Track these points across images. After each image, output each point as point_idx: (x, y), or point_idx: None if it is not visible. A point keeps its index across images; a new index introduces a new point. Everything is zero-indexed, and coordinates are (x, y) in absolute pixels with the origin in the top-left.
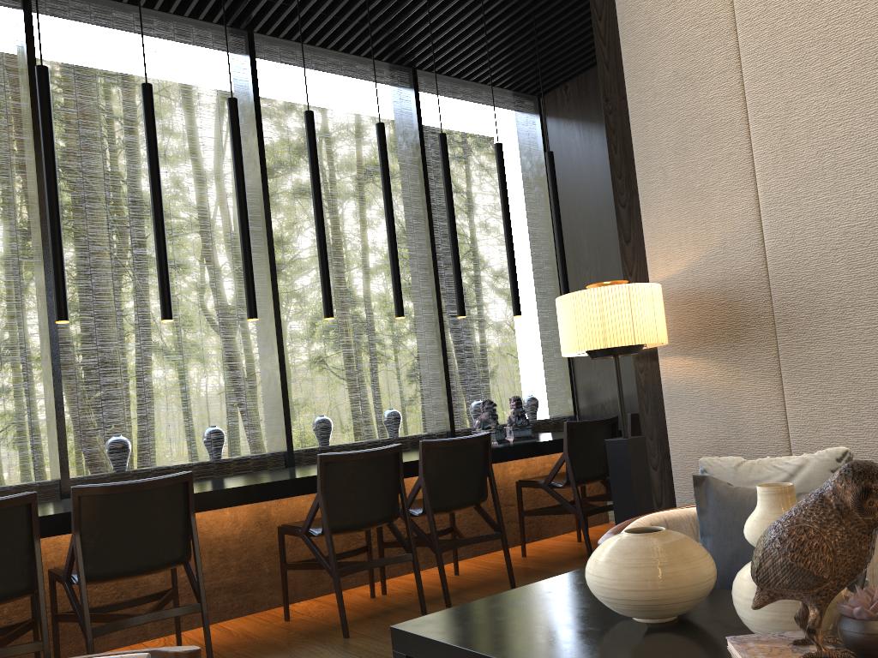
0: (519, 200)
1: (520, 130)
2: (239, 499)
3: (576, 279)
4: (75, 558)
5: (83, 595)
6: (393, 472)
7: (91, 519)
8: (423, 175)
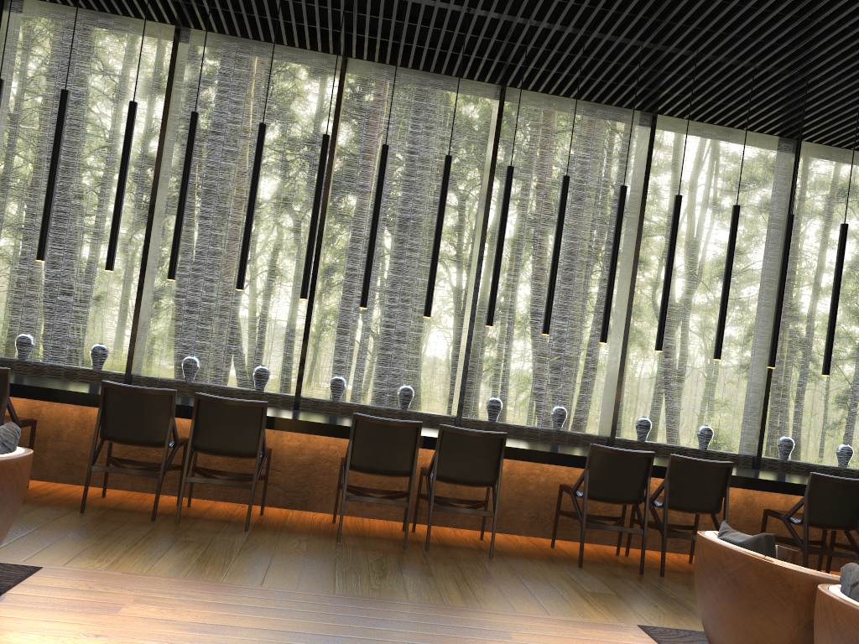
0: None
1: None
2: (744, 484)
3: None
4: (664, 492)
5: (665, 513)
6: None
7: (675, 474)
8: None
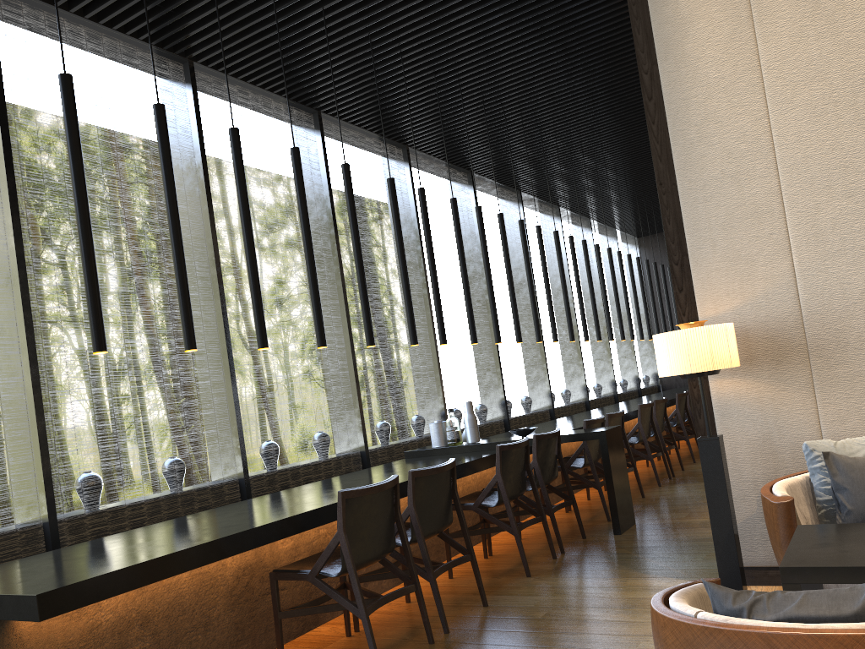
0: (637, 285)
1: (633, 253)
2: None
3: (660, 322)
4: None
5: None
6: None
7: None
8: None
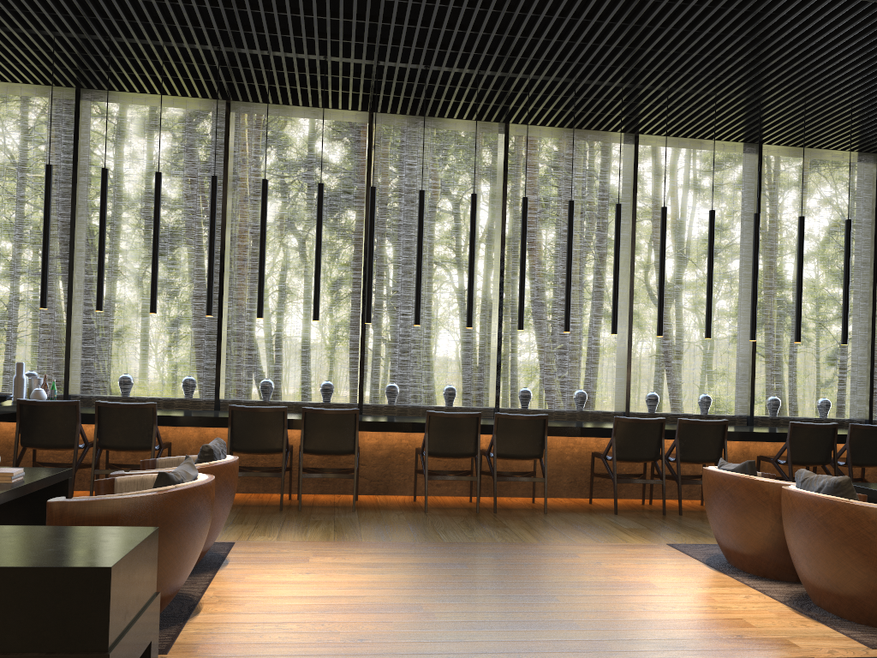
0: None
1: None
2: (739, 437)
3: None
4: (676, 449)
5: (678, 465)
6: (830, 438)
7: (683, 433)
8: (874, 233)
